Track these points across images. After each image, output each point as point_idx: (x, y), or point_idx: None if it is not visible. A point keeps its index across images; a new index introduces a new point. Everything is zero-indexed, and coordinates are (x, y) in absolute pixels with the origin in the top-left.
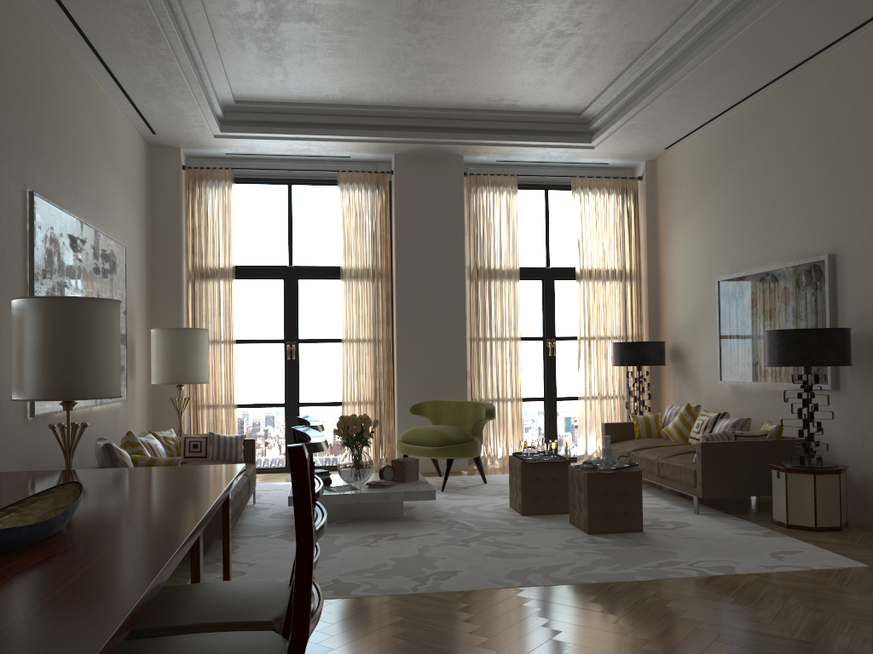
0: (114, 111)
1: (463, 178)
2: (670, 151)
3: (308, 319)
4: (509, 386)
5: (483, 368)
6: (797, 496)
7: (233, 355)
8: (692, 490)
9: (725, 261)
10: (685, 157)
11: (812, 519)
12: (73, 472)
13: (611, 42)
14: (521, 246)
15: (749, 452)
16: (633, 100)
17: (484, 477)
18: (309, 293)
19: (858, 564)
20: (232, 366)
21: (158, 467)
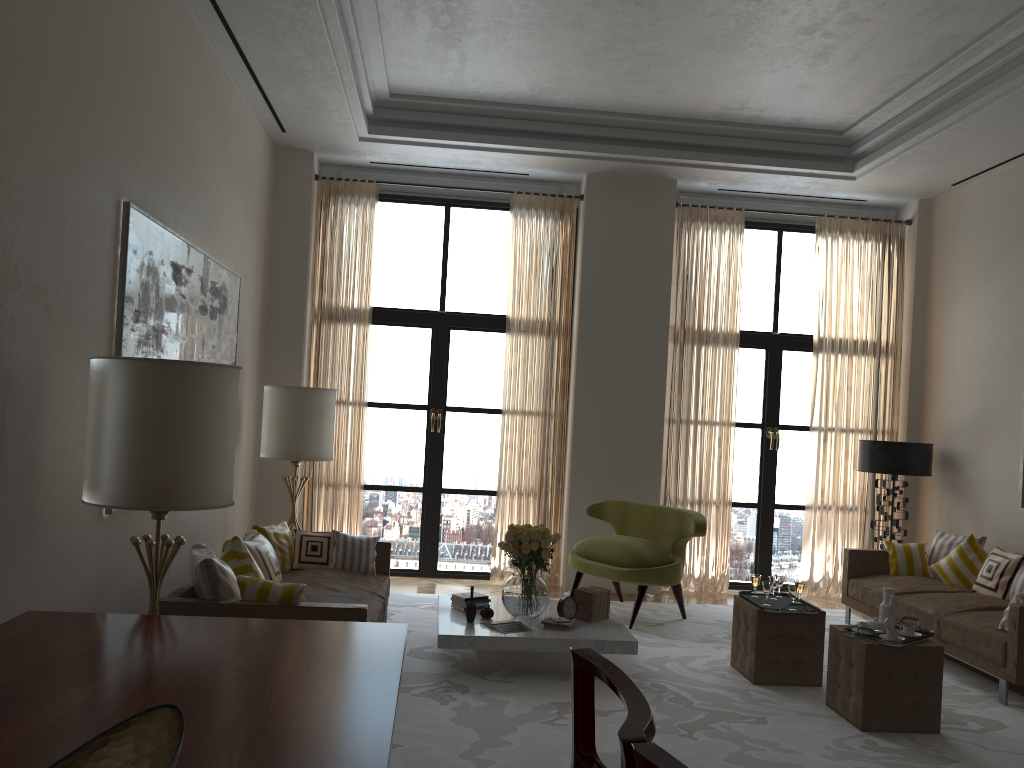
0: (237, 100)
1: (674, 210)
2: (958, 188)
3: (459, 381)
4: (715, 486)
5: (683, 460)
6: None
7: (362, 422)
8: (998, 670)
9: None
10: (983, 197)
11: None
12: (162, 622)
13: (920, 33)
14: (741, 303)
15: None
16: (929, 116)
17: (684, 610)
18: (463, 348)
19: None
20: (360, 437)
21: (283, 620)
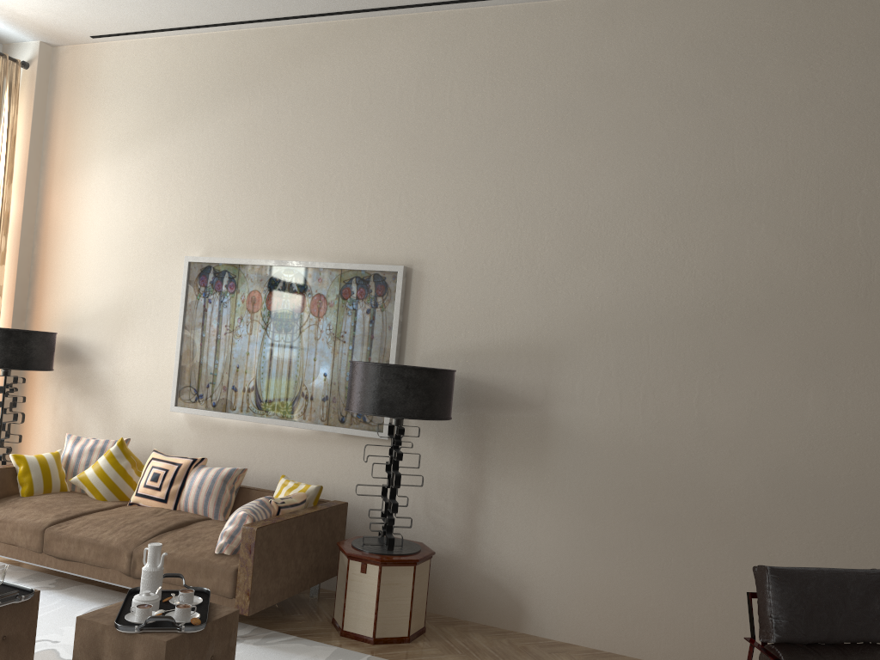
0: None
1: None
2: (95, 43)
3: None
4: None
5: None
6: (391, 598)
7: None
8: (224, 603)
9: (198, 234)
10: (130, 62)
11: (405, 627)
12: None
13: None
14: None
15: (300, 531)
16: None
17: None
18: None
19: None
20: None
21: None
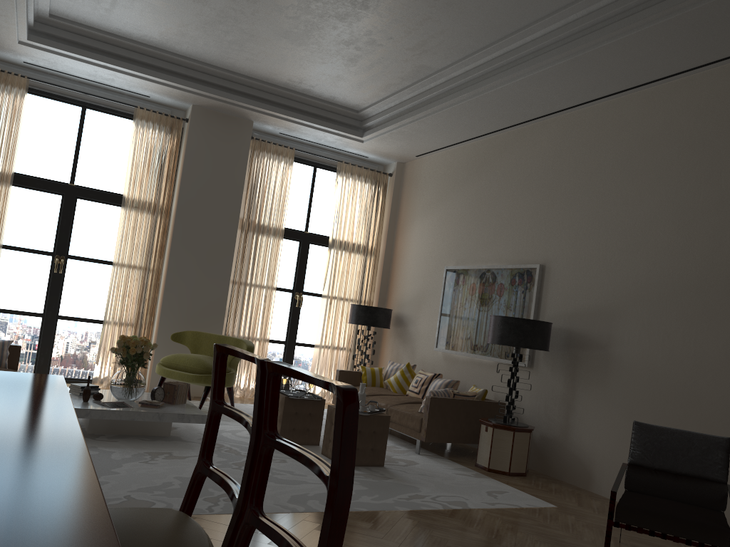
0: None
1: (250, 141)
2: (419, 159)
3: (81, 238)
4: (259, 327)
5: (240, 308)
6: (499, 447)
7: None
8: (416, 435)
9: (453, 254)
10: (432, 166)
11: (507, 466)
12: None
13: (408, 60)
14: (287, 210)
15: (463, 408)
16: (408, 111)
17: (233, 405)
18: (86, 213)
19: (550, 504)
20: None
21: None
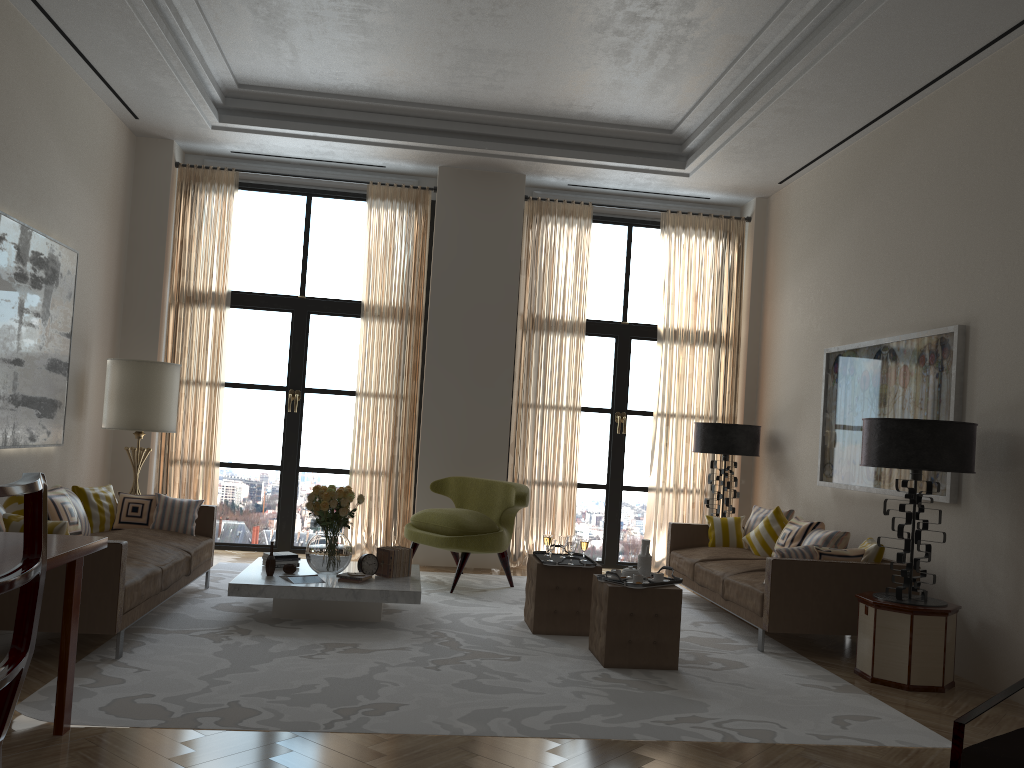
0: (76, 84)
1: (523, 202)
2: (786, 186)
3: (318, 364)
4: (562, 467)
5: (531, 442)
6: (887, 641)
7: (218, 401)
8: (758, 620)
9: (837, 328)
10: (803, 194)
11: (904, 674)
12: None
13: (701, 33)
14: (592, 293)
15: (836, 577)
16: (734, 114)
17: (511, 579)
18: (322, 332)
19: (948, 743)
20: (216, 414)
21: None
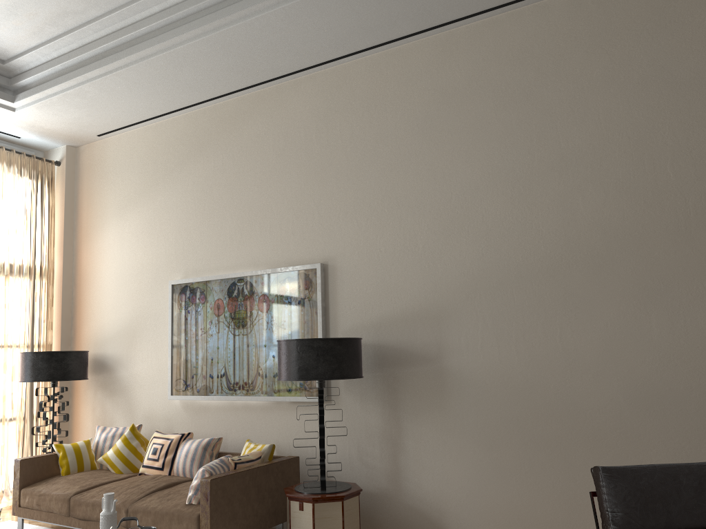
0: None
1: None
2: (102, 140)
3: None
4: None
5: None
6: None
7: None
8: None
9: (178, 263)
10: (125, 148)
11: None
12: None
13: None
14: None
15: (253, 481)
16: (96, 60)
17: None
18: None
19: None
20: None
21: None
